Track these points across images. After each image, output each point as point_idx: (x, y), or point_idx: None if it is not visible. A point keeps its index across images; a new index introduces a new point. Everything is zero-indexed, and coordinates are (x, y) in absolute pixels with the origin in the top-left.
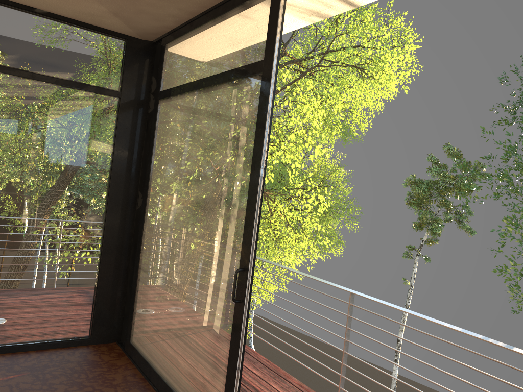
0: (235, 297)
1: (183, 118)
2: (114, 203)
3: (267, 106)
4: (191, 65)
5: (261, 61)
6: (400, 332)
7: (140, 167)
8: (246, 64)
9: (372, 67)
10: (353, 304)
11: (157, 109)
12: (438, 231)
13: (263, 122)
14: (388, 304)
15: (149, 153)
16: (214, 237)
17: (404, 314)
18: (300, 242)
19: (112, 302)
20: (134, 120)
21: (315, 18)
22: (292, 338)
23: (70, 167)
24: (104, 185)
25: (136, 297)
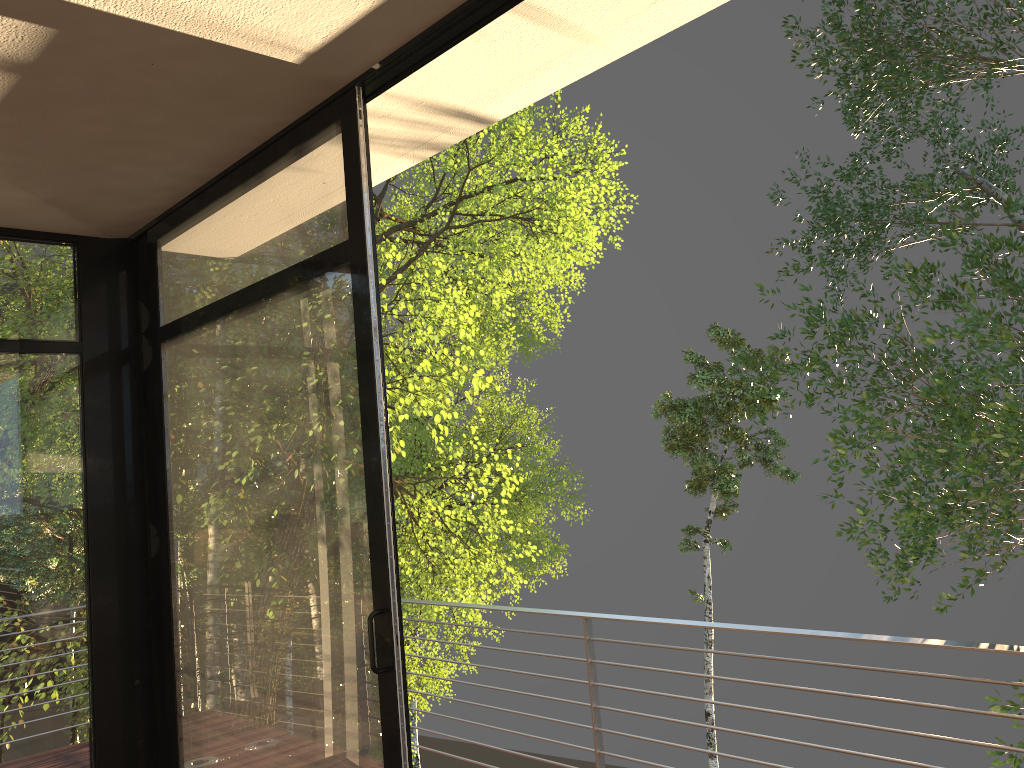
0: (377, 665)
1: (215, 368)
2: (103, 557)
3: (371, 316)
4: (215, 269)
5: (344, 243)
6: (708, 696)
7: (144, 477)
8: (319, 252)
9: (547, 214)
10: (593, 638)
11: (161, 361)
12: (733, 488)
13: (369, 345)
14: (652, 620)
15: (159, 445)
16: (316, 568)
17: (707, 659)
18: (481, 563)
19: (130, 755)
20: (117, 390)
21: (424, 152)
22: (506, 766)
23: (2, 504)
24: (77, 525)
25: (180, 730)
